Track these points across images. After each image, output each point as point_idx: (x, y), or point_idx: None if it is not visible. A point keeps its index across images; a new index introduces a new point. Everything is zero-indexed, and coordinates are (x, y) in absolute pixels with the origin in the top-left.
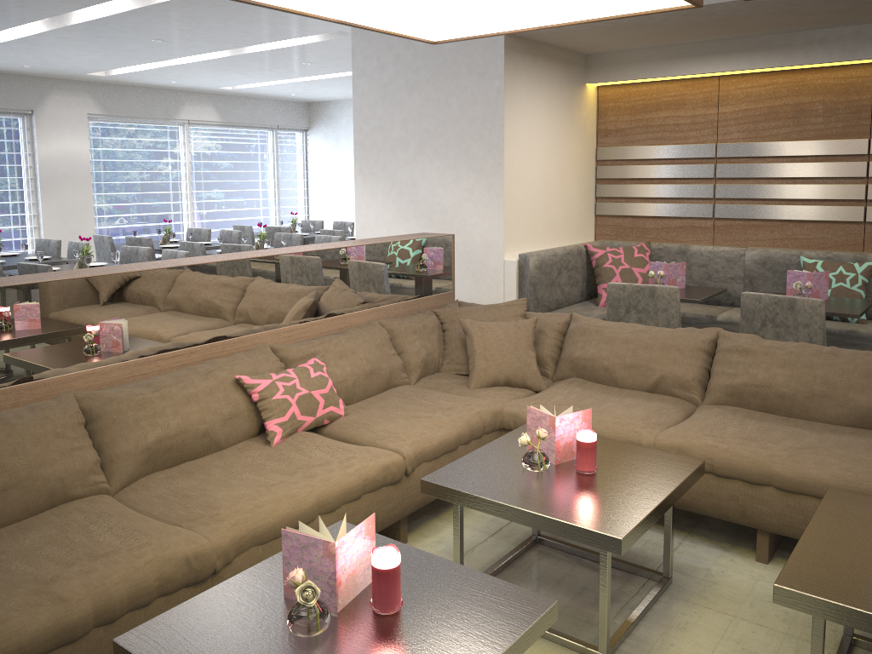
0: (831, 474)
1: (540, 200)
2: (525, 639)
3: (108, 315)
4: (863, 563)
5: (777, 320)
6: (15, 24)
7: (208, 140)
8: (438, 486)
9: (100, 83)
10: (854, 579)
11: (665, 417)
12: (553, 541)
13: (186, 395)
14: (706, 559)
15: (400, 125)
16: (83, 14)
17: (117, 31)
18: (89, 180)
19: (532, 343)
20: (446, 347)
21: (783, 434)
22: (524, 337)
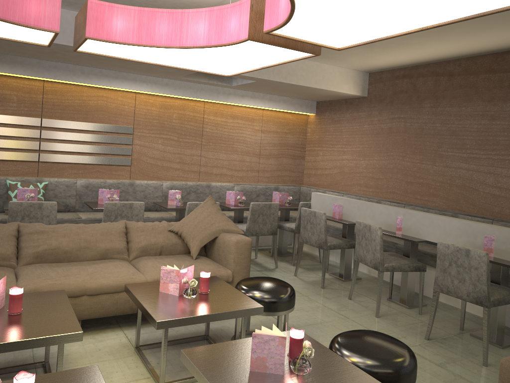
0: (112, 280)
1: None
2: None
3: None
4: (169, 303)
5: (32, 215)
6: None
7: None
8: None
9: None
10: (174, 309)
11: (8, 277)
12: None
13: None
14: (52, 347)
15: None
16: None
17: None
18: None
19: None
20: None
21: (77, 270)
22: None
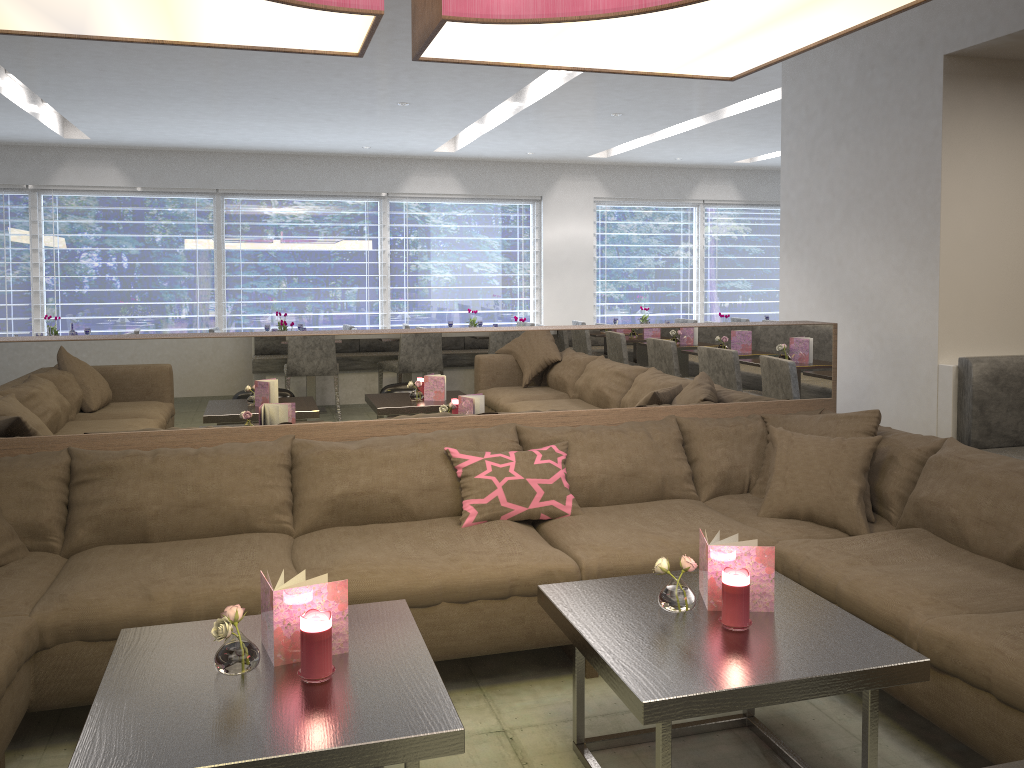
0: None
1: (1020, 284)
2: (387, 751)
3: (351, 373)
4: None
5: None
6: (481, 112)
7: (726, 222)
8: (545, 597)
9: (608, 166)
10: None
11: (986, 601)
12: (761, 729)
13: (385, 457)
14: None
15: (826, 188)
16: (533, 96)
17: (570, 109)
18: (591, 265)
19: (859, 470)
20: (763, 463)
21: None
22: (846, 460)
